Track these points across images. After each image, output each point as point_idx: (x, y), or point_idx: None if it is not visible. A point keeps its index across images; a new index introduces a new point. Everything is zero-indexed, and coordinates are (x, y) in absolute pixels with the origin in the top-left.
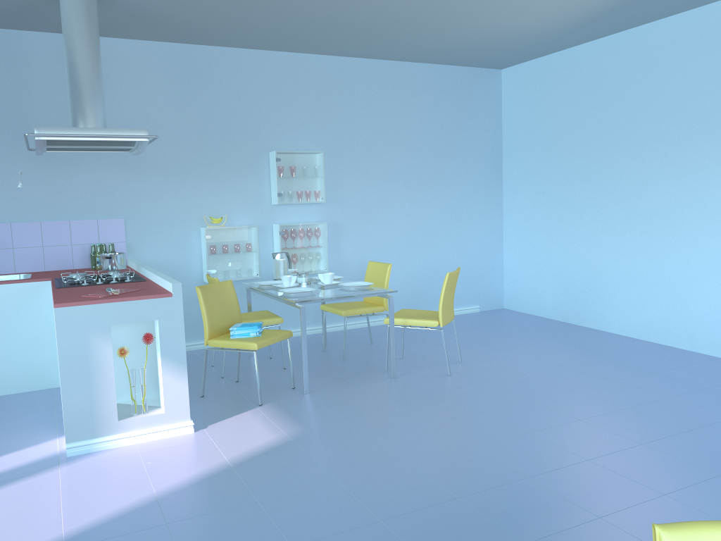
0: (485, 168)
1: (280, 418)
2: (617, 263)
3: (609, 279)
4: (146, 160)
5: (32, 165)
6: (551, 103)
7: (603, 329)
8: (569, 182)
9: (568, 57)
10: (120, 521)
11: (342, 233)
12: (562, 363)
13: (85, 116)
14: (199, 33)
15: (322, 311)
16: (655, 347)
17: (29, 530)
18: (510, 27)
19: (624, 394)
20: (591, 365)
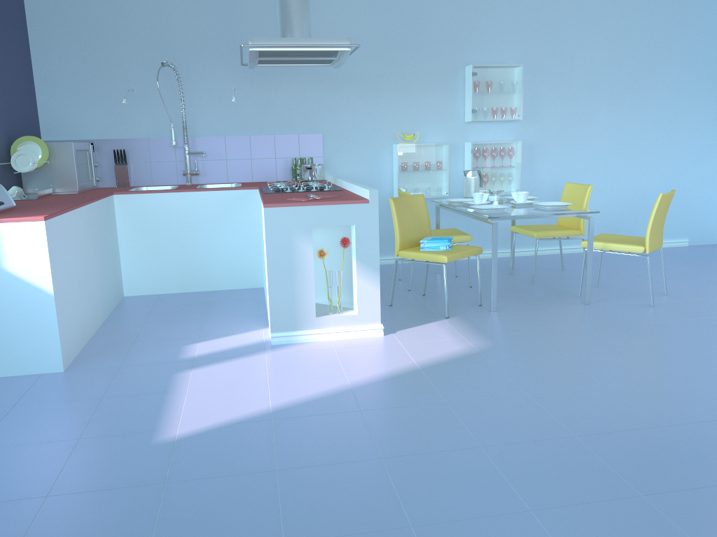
0: (711, 83)
1: (467, 331)
2: None
3: None
4: (344, 76)
5: (243, 82)
6: None
7: None
8: None
9: None
10: (319, 403)
11: (537, 154)
12: None
13: (292, 28)
14: None
15: (512, 233)
16: None
17: (242, 400)
18: None
19: None
20: None
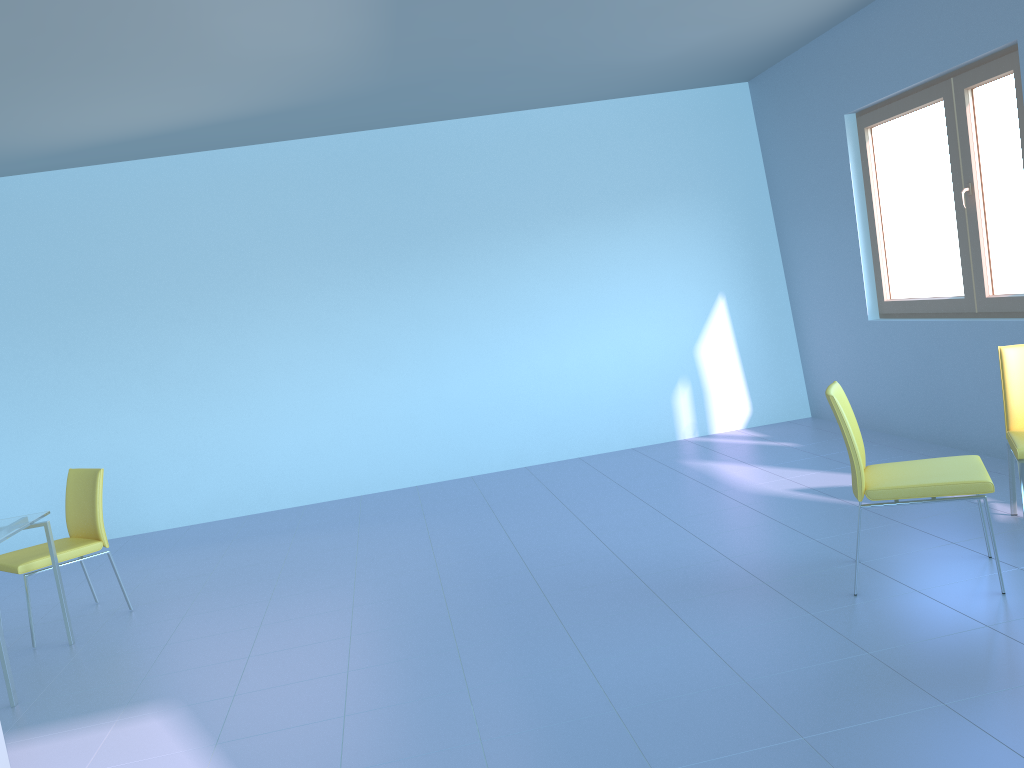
0: None
1: (90, 719)
2: (149, 444)
3: (140, 466)
4: None
5: None
6: None
7: (143, 531)
8: (41, 355)
9: (0, 189)
10: None
11: None
12: (206, 557)
13: None
14: None
15: None
16: (236, 520)
17: None
18: None
19: (326, 542)
20: (235, 547)
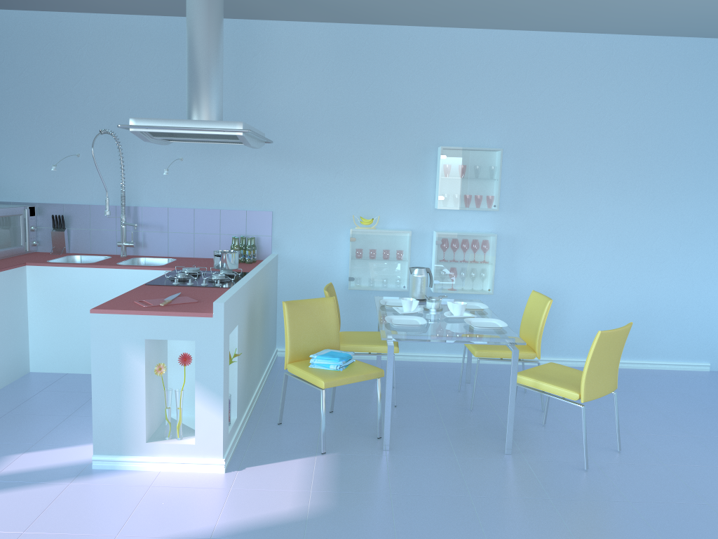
0: None
1: (325, 480)
2: None
3: None
4: (300, 152)
5: (192, 152)
6: None
7: None
8: None
9: None
10: None
11: (520, 249)
12: None
13: (197, 106)
14: (359, 11)
15: None
16: None
17: None
18: None
19: None
20: None
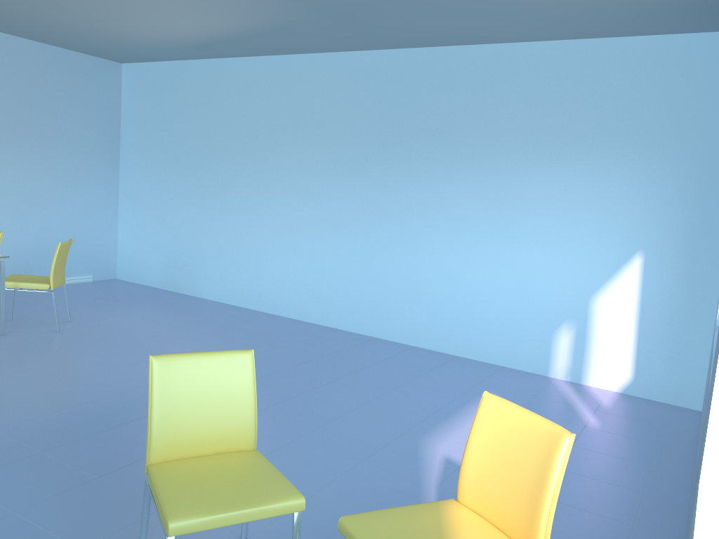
0: (103, 151)
1: None
2: (210, 243)
3: (204, 255)
4: None
5: None
6: (164, 104)
7: (198, 295)
8: (176, 173)
9: (180, 68)
10: None
11: None
12: (159, 321)
13: None
14: None
15: None
16: (233, 308)
17: None
18: (127, 35)
19: (201, 339)
20: (181, 322)
